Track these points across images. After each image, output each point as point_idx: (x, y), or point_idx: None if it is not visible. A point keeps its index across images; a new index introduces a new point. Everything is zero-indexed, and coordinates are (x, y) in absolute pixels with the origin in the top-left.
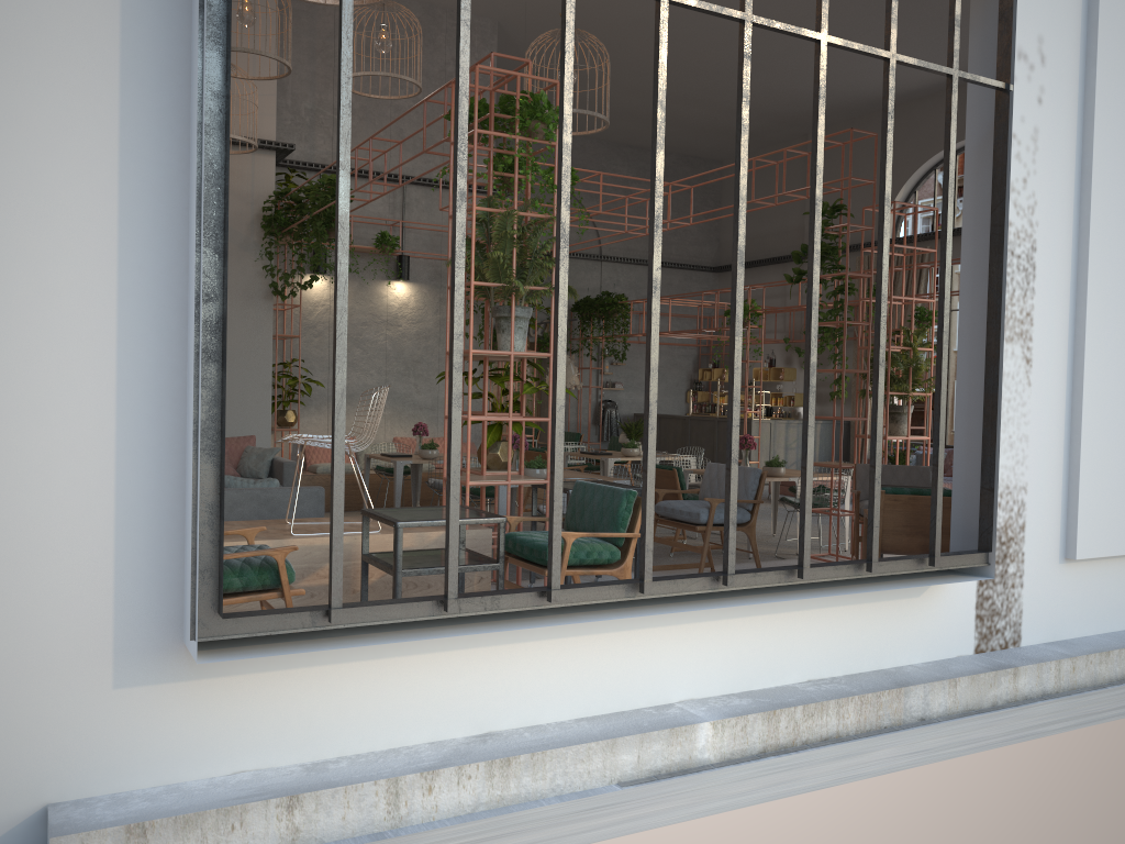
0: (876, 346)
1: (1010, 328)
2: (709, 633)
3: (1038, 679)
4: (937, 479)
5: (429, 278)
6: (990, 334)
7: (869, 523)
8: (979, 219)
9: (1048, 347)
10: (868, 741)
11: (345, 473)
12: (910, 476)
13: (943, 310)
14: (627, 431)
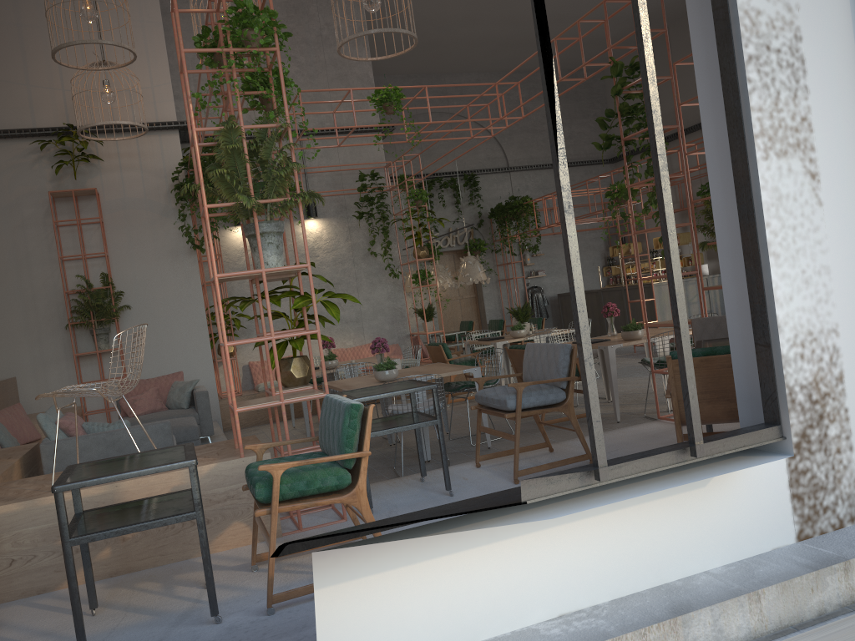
0: (558, 189)
1: (780, 139)
2: (402, 583)
3: None
4: (682, 345)
5: (336, 212)
6: (734, 148)
7: (588, 418)
8: (705, 9)
9: (840, 155)
10: None
11: None
12: None
13: (653, 127)
14: (515, 315)
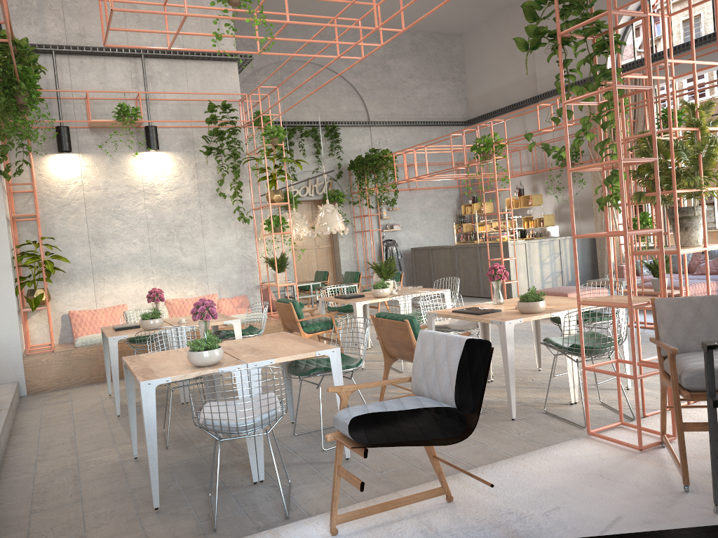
0: None
1: None
2: None
3: None
4: None
5: (181, 146)
6: None
7: None
8: None
9: None
10: None
11: None
12: None
13: None
14: (378, 270)
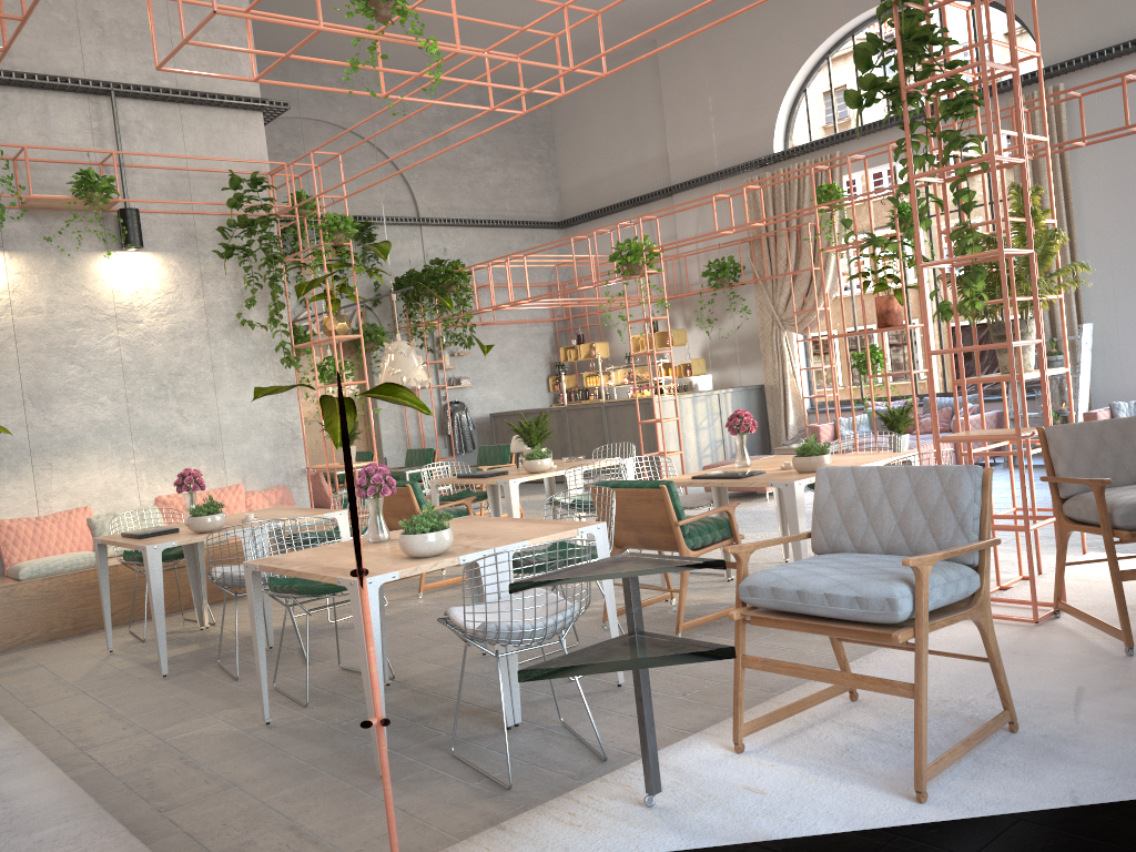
0: None
1: None
2: None
3: None
4: None
5: (177, 243)
6: None
7: None
8: None
9: None
10: None
11: (73, 570)
12: None
13: None
14: (526, 434)
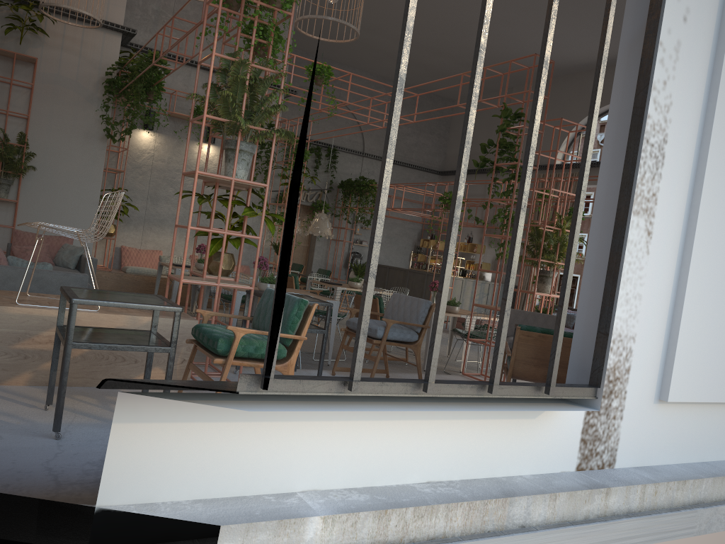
0: (520, 192)
1: (638, 203)
2: (339, 432)
3: (626, 499)
4: (561, 319)
5: None
6: (621, 201)
7: (495, 350)
8: (624, 104)
9: (667, 225)
10: (470, 543)
11: (147, 275)
12: (547, 322)
13: (583, 171)
14: (355, 270)
